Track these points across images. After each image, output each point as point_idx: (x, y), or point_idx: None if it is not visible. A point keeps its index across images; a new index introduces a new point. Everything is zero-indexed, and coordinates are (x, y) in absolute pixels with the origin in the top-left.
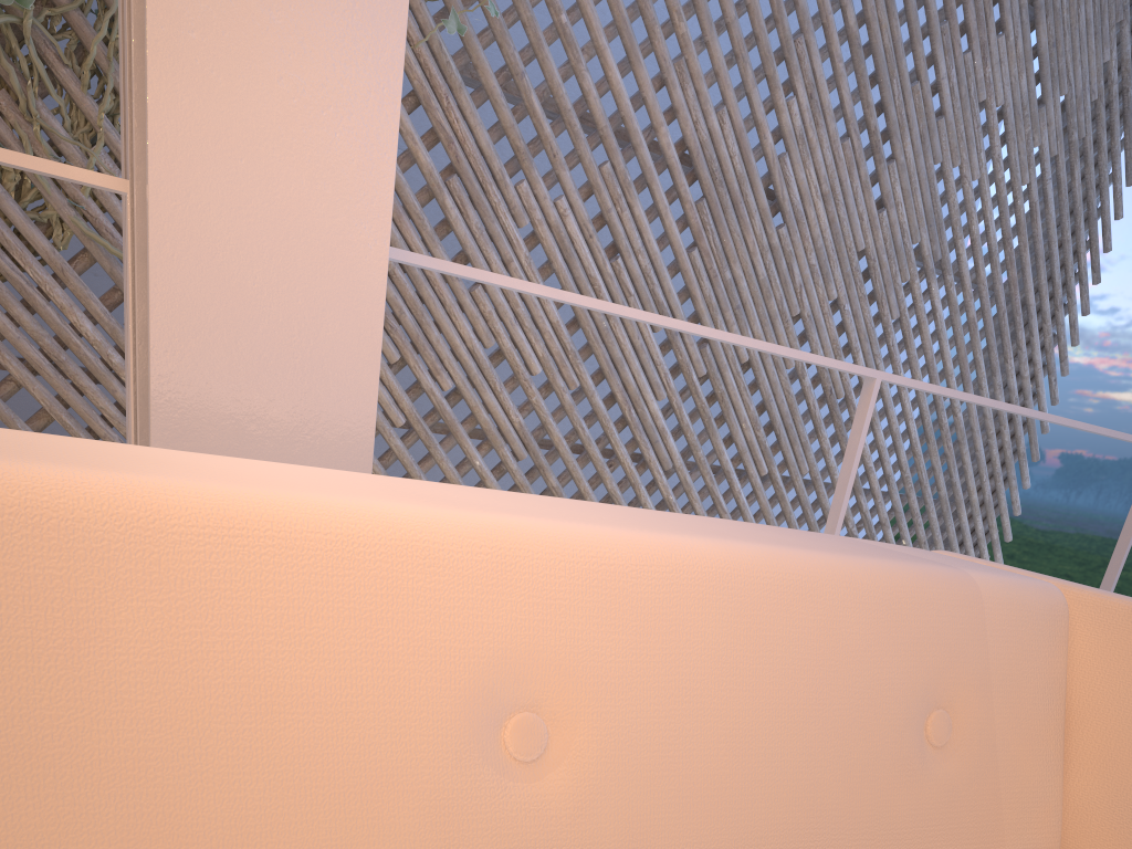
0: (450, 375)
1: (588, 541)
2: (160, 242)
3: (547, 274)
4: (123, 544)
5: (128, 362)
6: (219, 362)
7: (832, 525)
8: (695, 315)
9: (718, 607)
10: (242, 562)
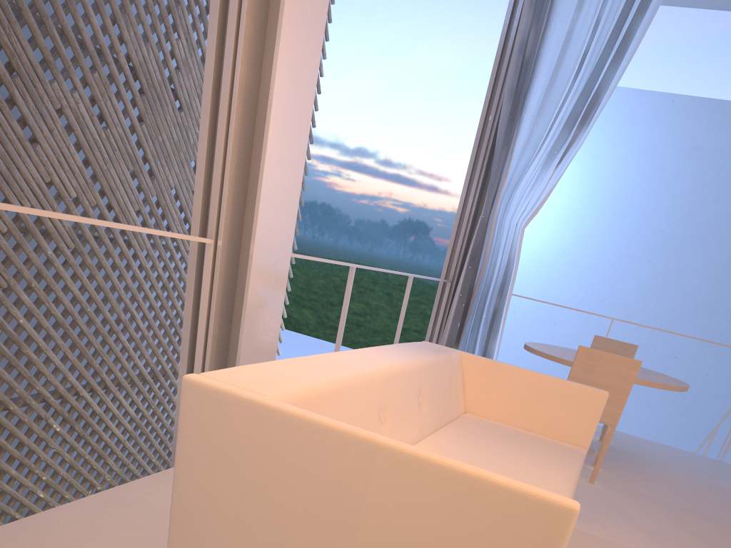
0: (28, 199)
1: (422, 361)
2: (253, 271)
3: (68, 135)
4: (397, 376)
5: (202, 295)
6: (258, 302)
7: (343, 317)
8: (144, 159)
9: (433, 370)
10: (403, 376)
